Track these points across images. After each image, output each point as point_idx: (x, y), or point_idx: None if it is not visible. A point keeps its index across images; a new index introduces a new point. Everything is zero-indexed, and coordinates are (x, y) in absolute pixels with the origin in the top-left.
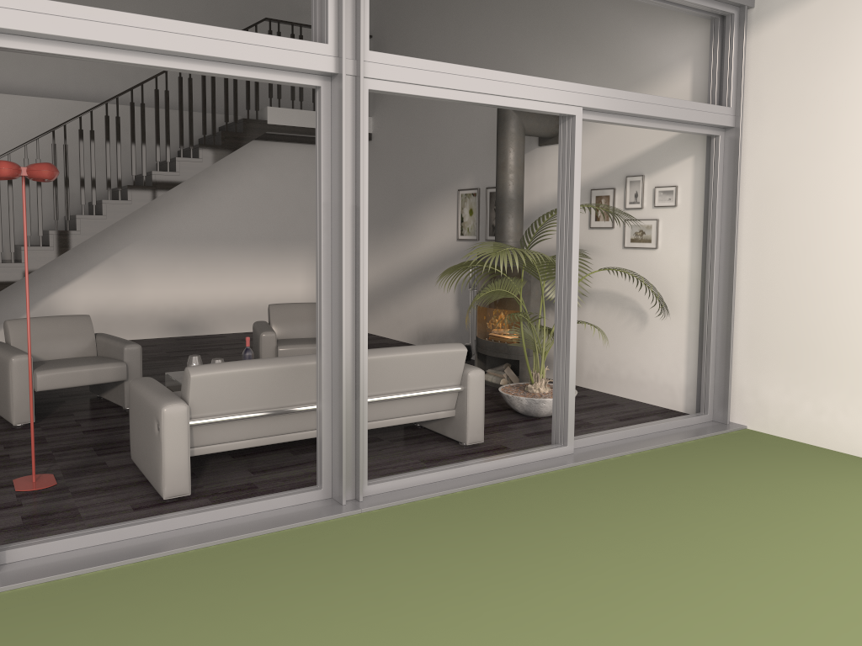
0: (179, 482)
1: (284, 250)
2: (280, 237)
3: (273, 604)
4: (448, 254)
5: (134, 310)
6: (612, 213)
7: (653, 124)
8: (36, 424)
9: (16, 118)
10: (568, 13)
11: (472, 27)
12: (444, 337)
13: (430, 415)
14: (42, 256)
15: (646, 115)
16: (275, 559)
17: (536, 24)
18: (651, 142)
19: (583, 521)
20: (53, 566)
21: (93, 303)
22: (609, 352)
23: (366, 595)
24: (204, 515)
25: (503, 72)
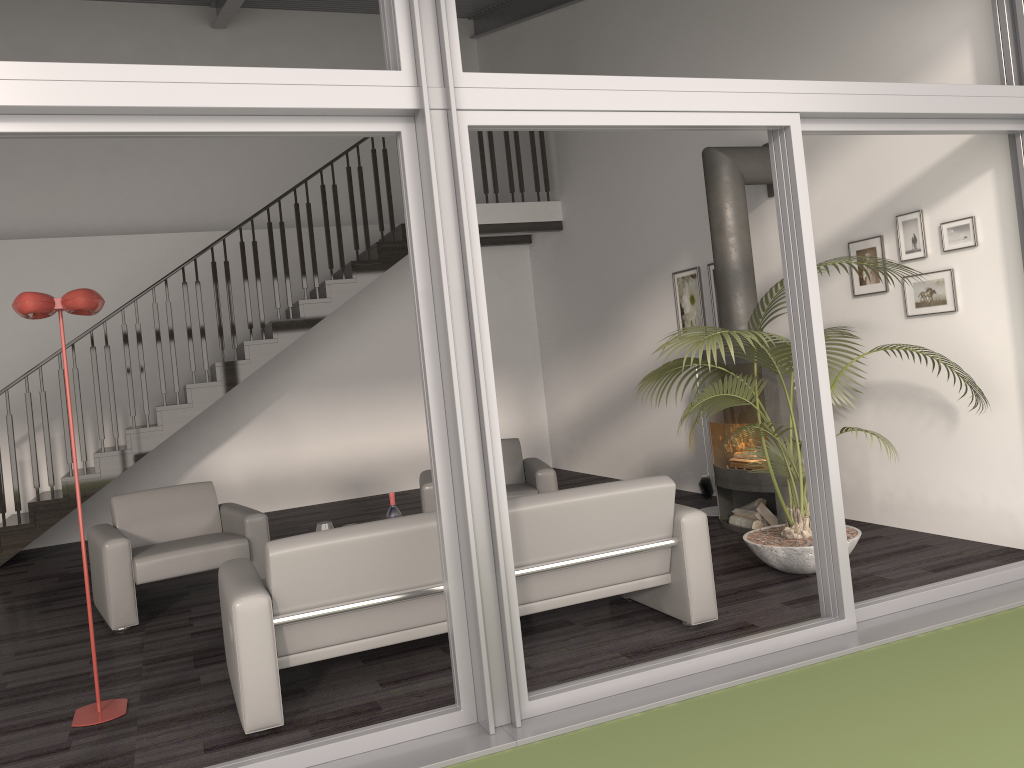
0: (265, 707)
1: None
2: None
3: None
4: (670, 359)
5: (298, 471)
6: (879, 267)
7: (917, 126)
8: (142, 626)
9: (149, 260)
10: (784, 14)
11: (665, 63)
12: (679, 470)
13: (633, 583)
14: (180, 415)
15: (902, 113)
16: None
17: (744, 40)
18: (926, 162)
19: (871, 752)
20: None
21: (249, 466)
22: (908, 470)
23: None
24: (284, 760)
25: (669, 78)
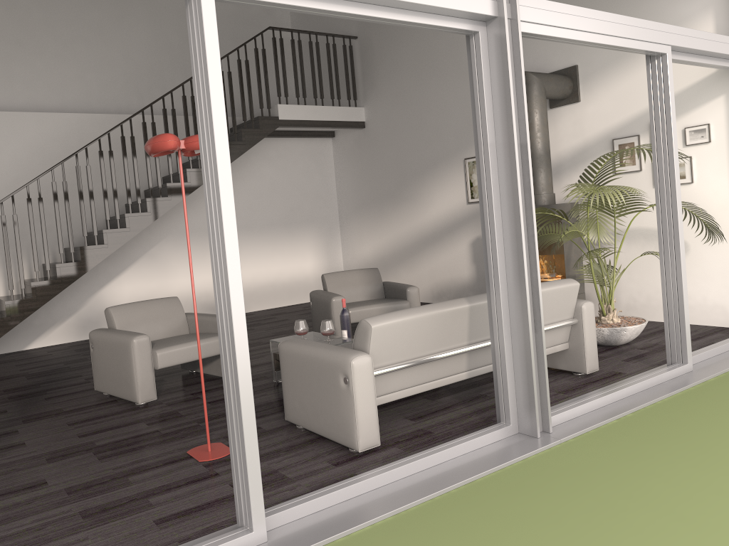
0: (371, 433)
1: (293, 232)
2: (289, 221)
3: (583, 540)
4: (458, 217)
5: None
6: None
7: (714, 62)
8: (157, 401)
9: (57, 133)
10: None
11: None
12: (462, 292)
13: (550, 349)
14: (98, 253)
15: (713, 52)
16: (531, 496)
17: None
18: (675, 88)
19: None
20: (317, 528)
21: (136, 295)
22: (648, 283)
23: (667, 520)
24: (422, 461)
25: (615, 14)
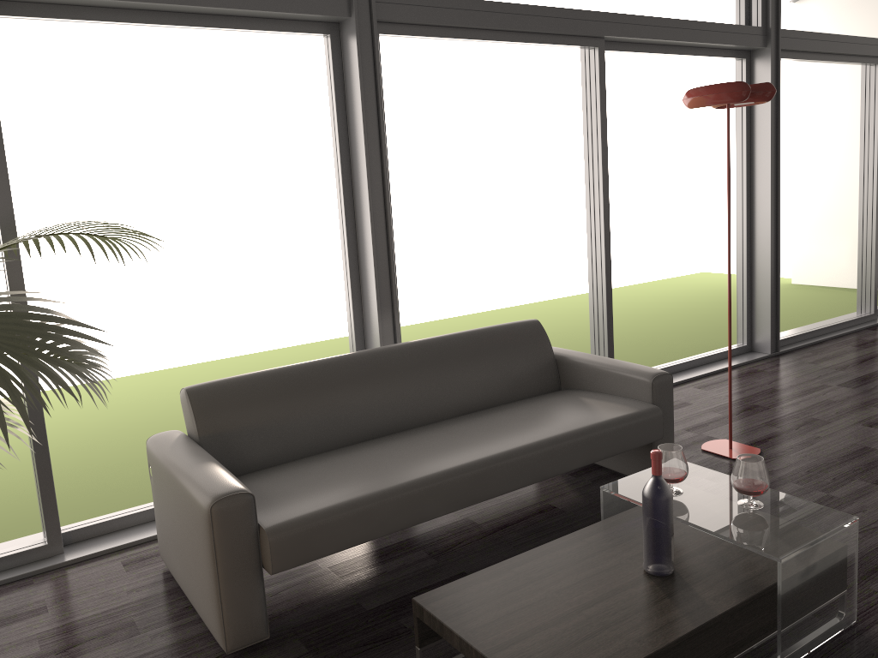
0: None
1: None
2: None
3: None
4: None
5: None
6: None
7: None
8: None
9: None
10: None
11: None
12: None
13: None
14: None
15: None
16: None
17: None
18: None
19: None
20: None
21: None
22: None
23: None
24: None
25: None
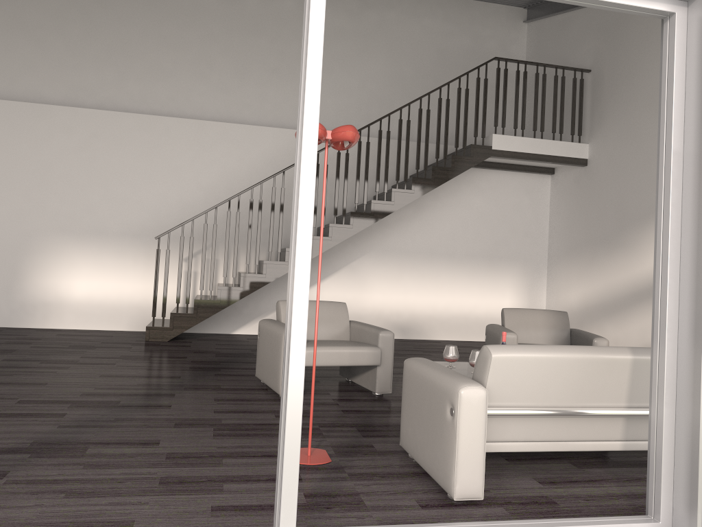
0: (472, 482)
1: (495, 267)
2: (492, 255)
3: None
4: None
5: (364, 312)
6: None
7: None
8: None
9: (289, 147)
10: None
11: None
12: None
13: None
14: None
15: None
16: None
17: None
18: None
19: None
20: None
21: None
22: None
23: None
24: None
25: None
